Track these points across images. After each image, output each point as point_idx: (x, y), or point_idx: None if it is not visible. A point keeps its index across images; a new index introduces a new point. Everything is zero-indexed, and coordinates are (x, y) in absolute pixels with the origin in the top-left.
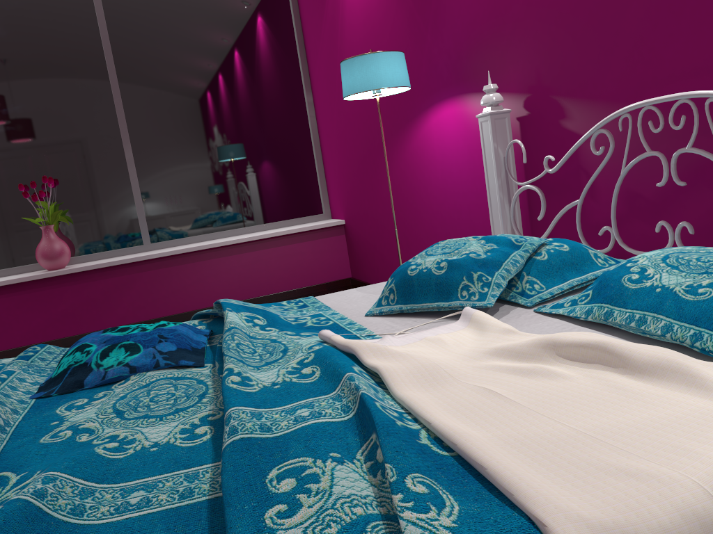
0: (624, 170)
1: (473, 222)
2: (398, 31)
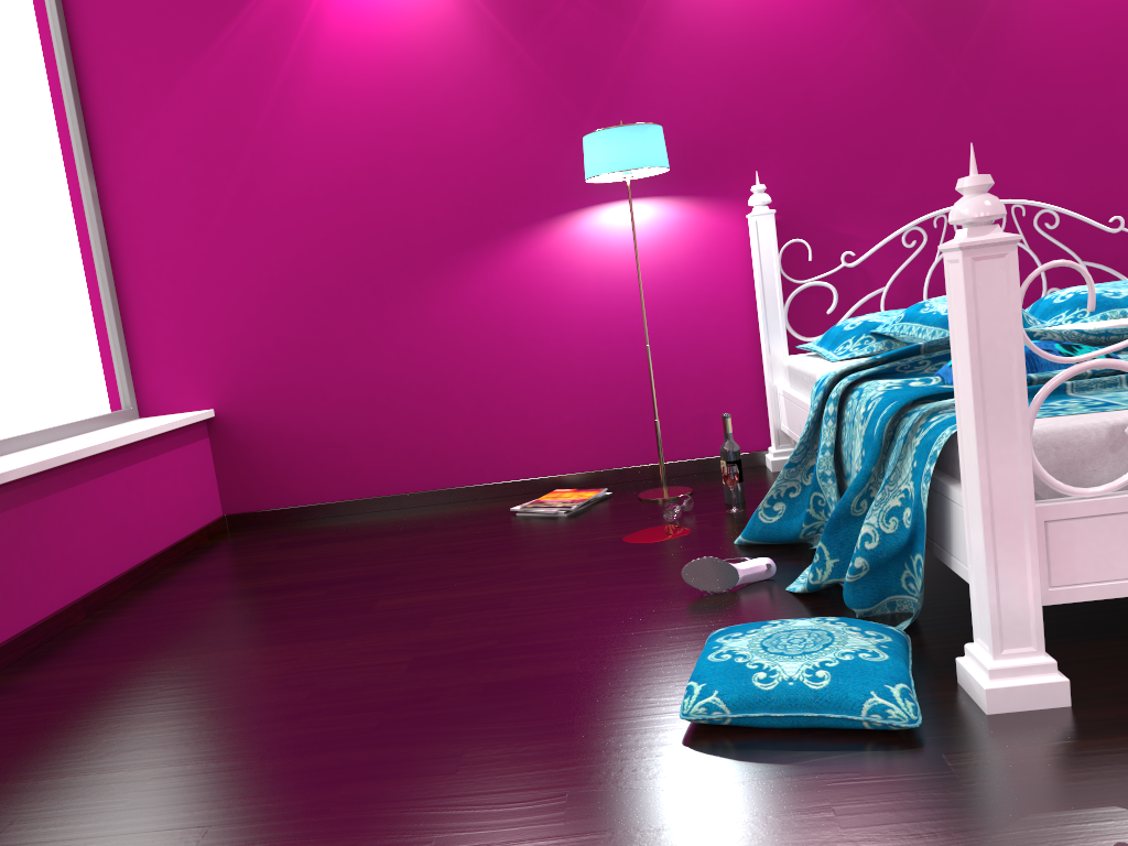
0: (940, 257)
1: (667, 344)
2: (504, 109)
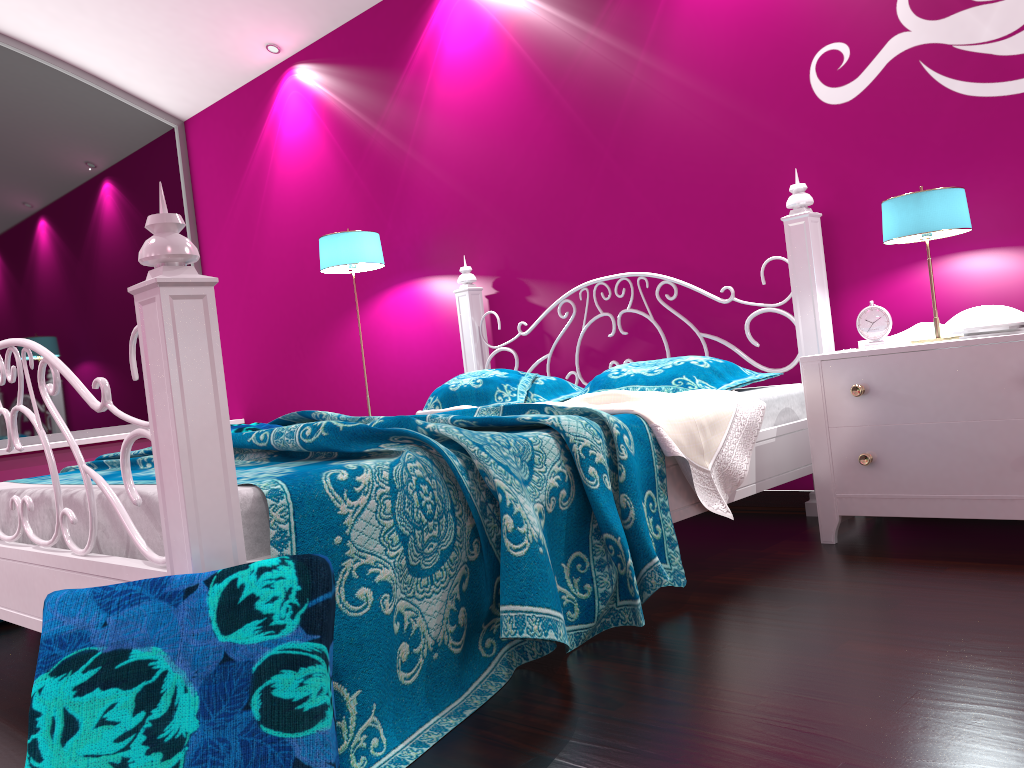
0: (584, 327)
1: None
2: (350, 217)
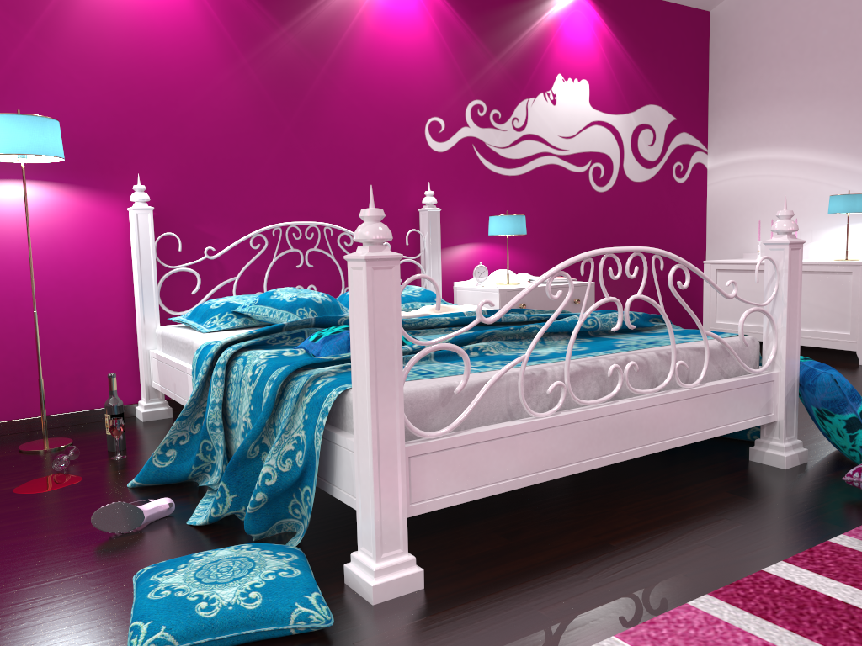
0: (276, 258)
1: (49, 310)
2: None
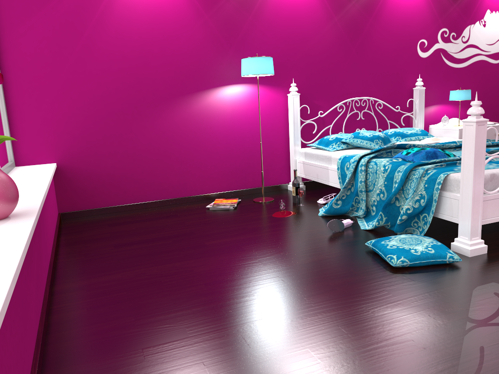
0: (348, 115)
1: (255, 141)
2: (198, 40)
